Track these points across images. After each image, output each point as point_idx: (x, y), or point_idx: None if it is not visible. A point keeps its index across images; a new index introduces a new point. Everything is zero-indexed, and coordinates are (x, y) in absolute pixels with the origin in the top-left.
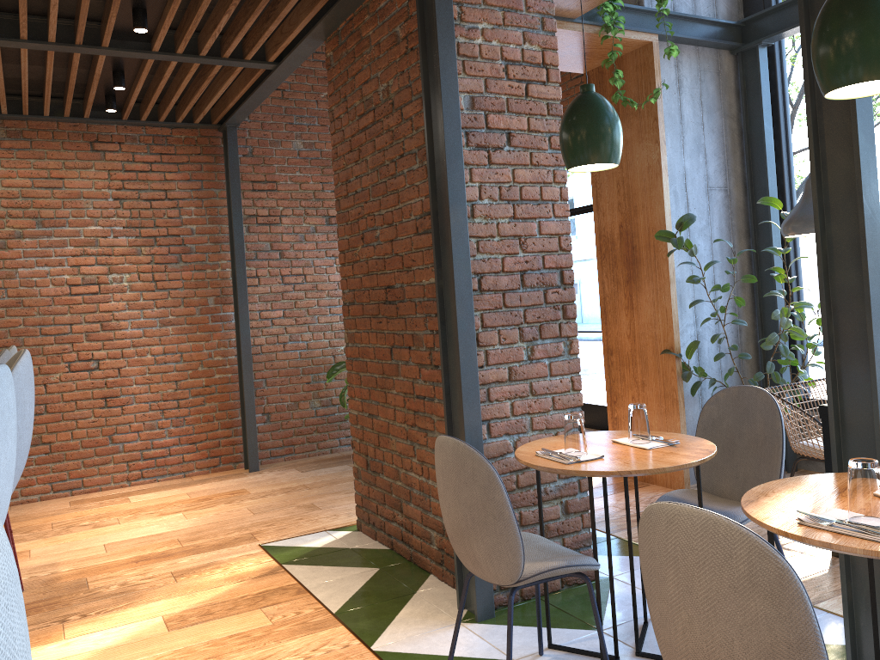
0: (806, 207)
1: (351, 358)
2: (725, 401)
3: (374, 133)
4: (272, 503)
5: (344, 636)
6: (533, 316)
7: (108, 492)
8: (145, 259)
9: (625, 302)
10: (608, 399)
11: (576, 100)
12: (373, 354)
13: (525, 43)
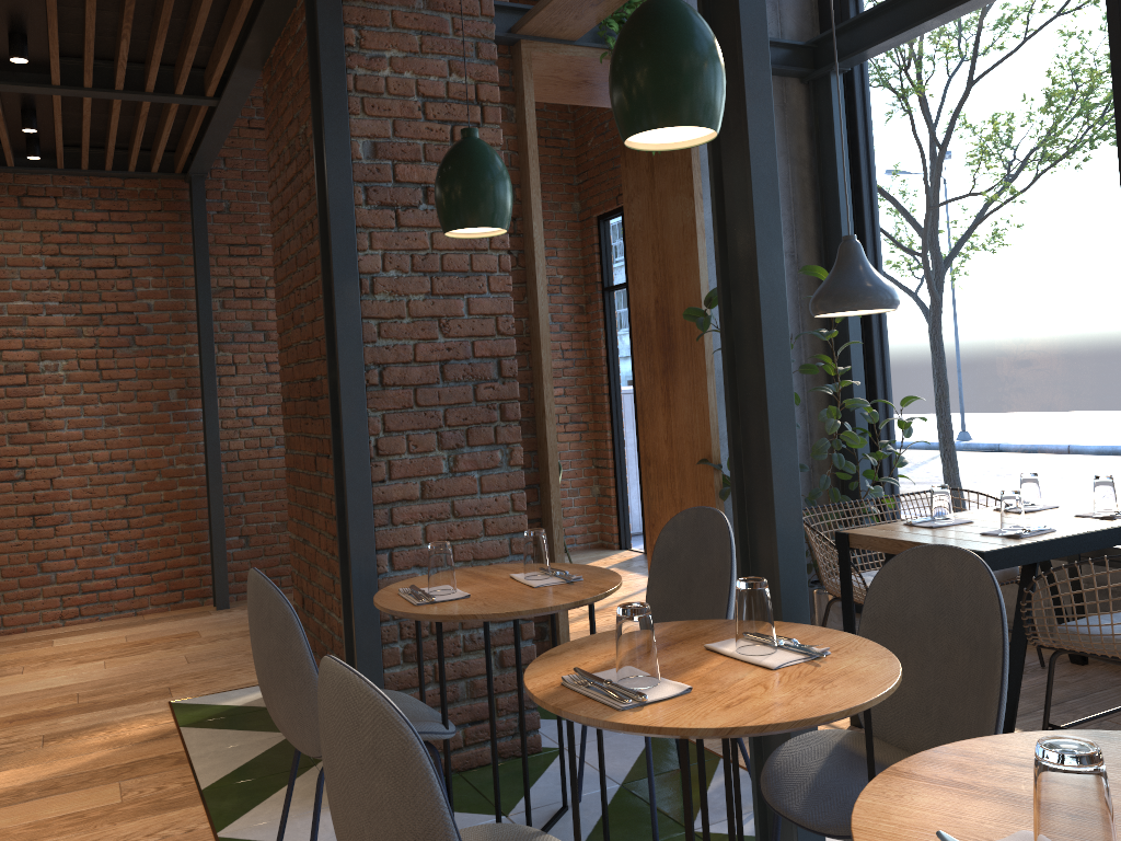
0: (835, 279)
1: (290, 468)
2: (684, 527)
3: (297, 187)
4: (219, 649)
5: (195, 818)
6: (457, 418)
7: (34, 634)
8: (88, 342)
9: (662, 397)
10: (647, 521)
11: (451, 148)
12: (303, 463)
13: (451, 74)
